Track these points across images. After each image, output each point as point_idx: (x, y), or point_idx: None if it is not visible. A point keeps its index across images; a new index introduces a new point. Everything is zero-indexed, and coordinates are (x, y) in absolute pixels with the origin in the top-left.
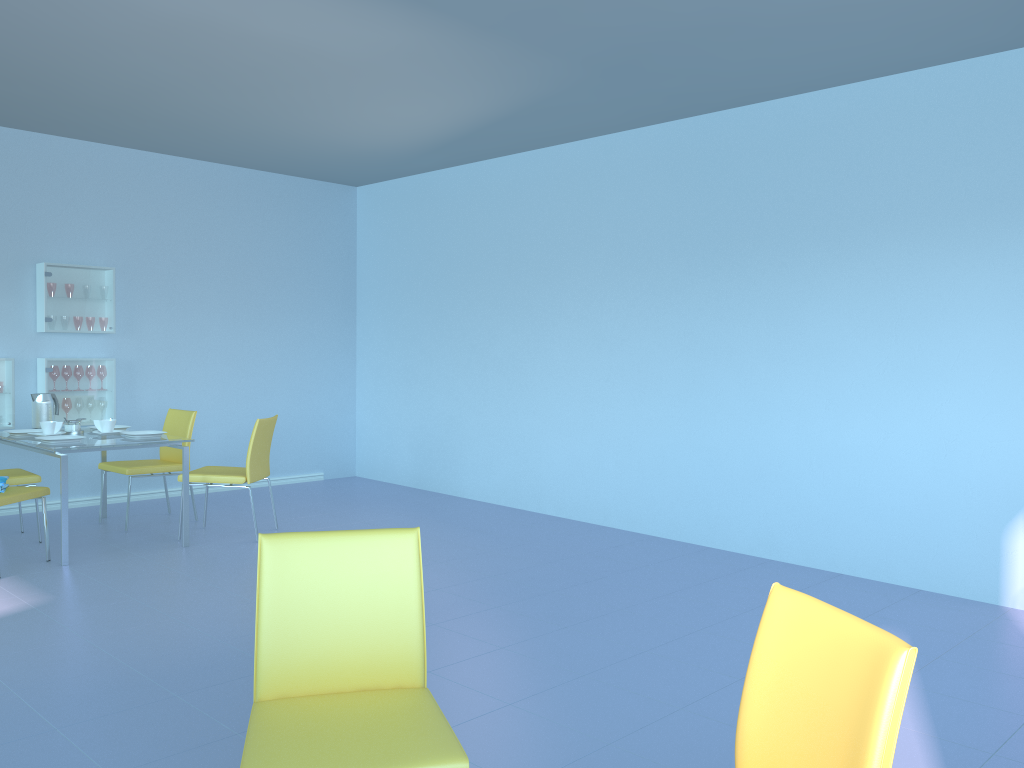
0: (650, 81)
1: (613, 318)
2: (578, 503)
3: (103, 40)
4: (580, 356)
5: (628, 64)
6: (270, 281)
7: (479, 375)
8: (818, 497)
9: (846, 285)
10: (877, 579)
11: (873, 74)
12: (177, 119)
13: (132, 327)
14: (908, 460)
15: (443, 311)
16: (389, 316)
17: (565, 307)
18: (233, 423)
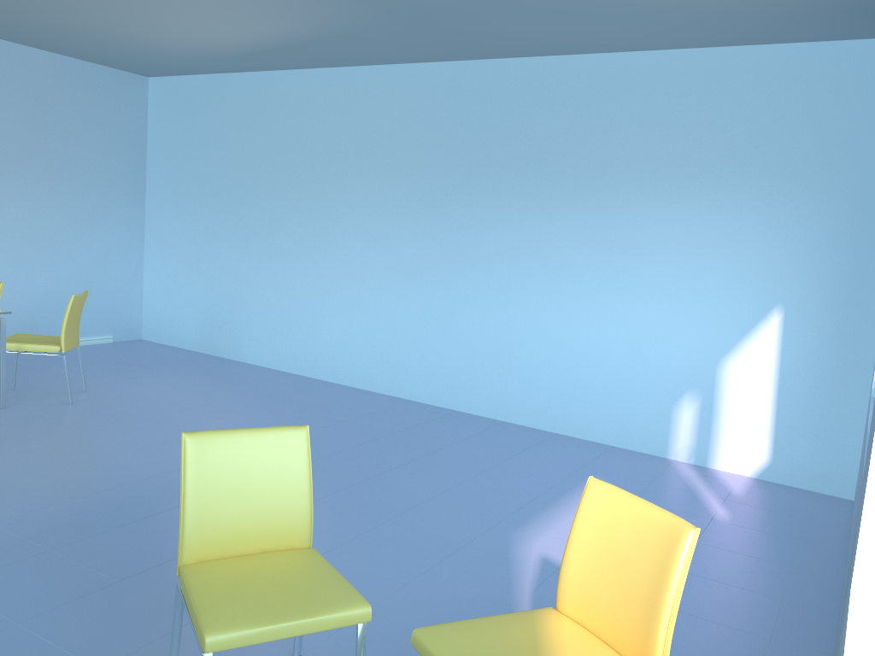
0: (437, 31)
1: (387, 222)
2: (349, 372)
3: None
4: (357, 251)
5: (423, 17)
6: (65, 160)
7: (265, 259)
8: (544, 376)
9: (576, 214)
10: (583, 438)
11: (608, 50)
12: None
13: None
14: (612, 351)
15: (232, 200)
16: (179, 200)
17: (346, 209)
18: (28, 290)
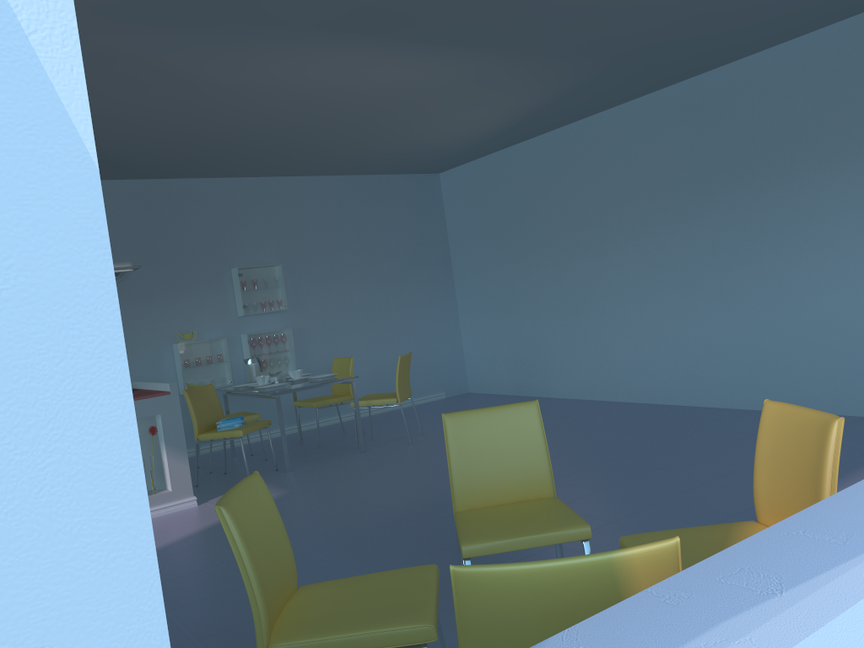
0: (655, 59)
1: (653, 243)
2: (645, 390)
3: (267, 112)
4: (631, 276)
5: (636, 52)
6: (387, 255)
7: (554, 302)
8: (839, 359)
9: (839, 189)
10: None
11: (838, 18)
12: (312, 151)
13: (298, 303)
14: None
15: (519, 257)
16: (477, 267)
17: (614, 240)
18: (376, 363)
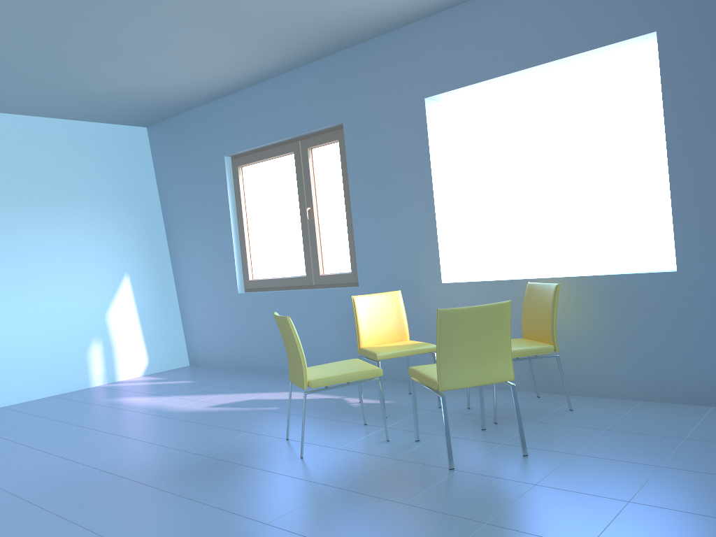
0: None
1: None
2: None
3: None
4: None
5: None
6: None
7: None
8: None
9: None
10: (24, 401)
11: None
12: None
13: None
14: (33, 328)
15: None
16: None
17: None
18: None
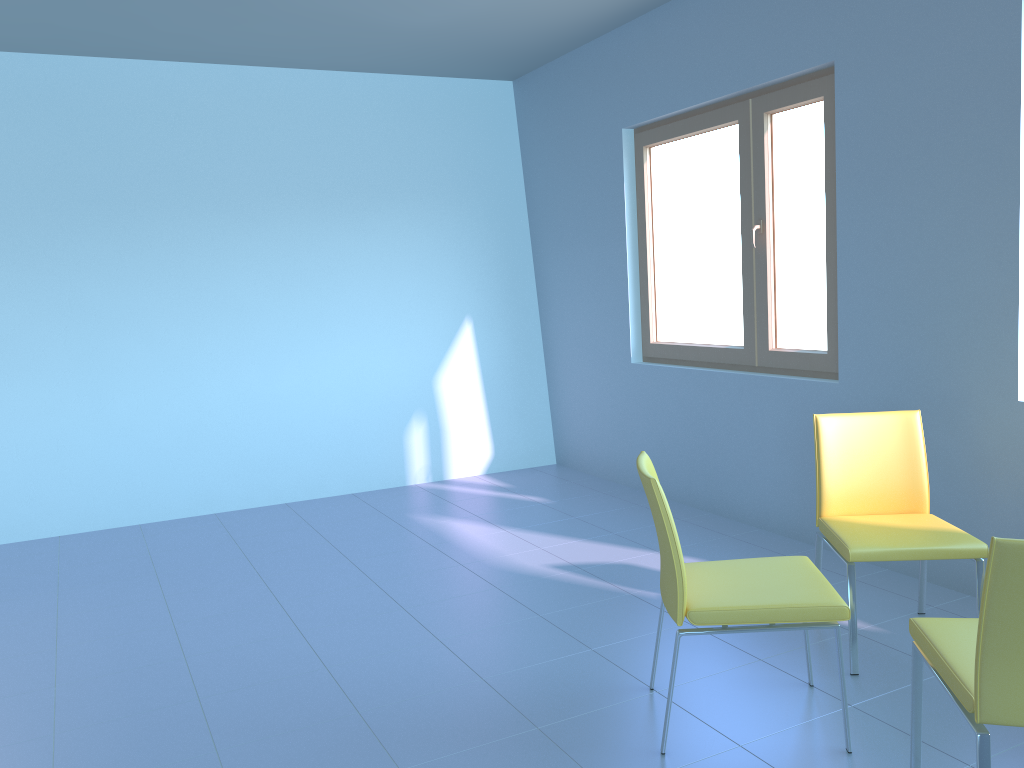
0: (71, 14)
1: None
2: None
3: None
4: None
5: None
6: None
7: None
8: (255, 443)
9: (250, 251)
10: (316, 497)
11: (246, 62)
12: None
13: None
14: (331, 394)
15: None
16: None
17: None
18: None
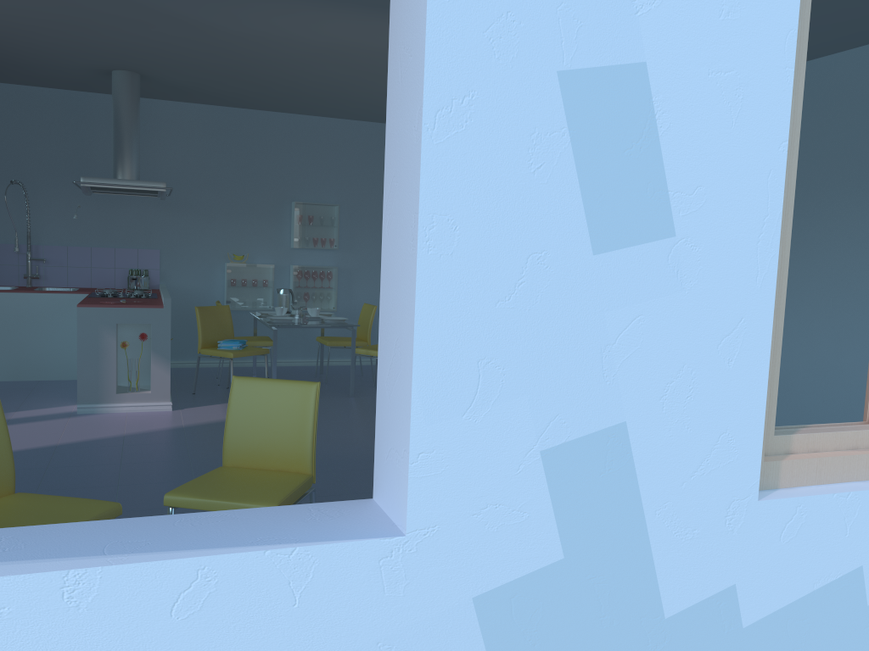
0: None
1: None
2: None
3: (296, 60)
4: None
5: None
6: None
7: None
8: (817, 411)
9: (858, 226)
10: None
11: None
12: (370, 101)
13: (352, 245)
14: None
15: None
16: None
17: None
18: None
